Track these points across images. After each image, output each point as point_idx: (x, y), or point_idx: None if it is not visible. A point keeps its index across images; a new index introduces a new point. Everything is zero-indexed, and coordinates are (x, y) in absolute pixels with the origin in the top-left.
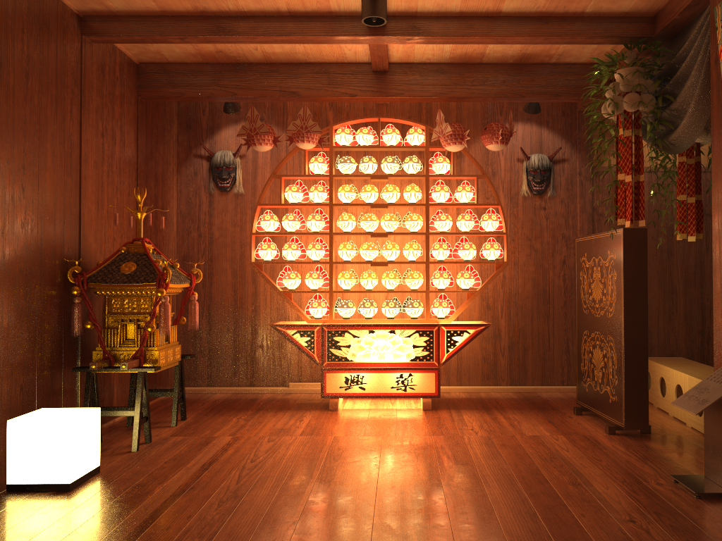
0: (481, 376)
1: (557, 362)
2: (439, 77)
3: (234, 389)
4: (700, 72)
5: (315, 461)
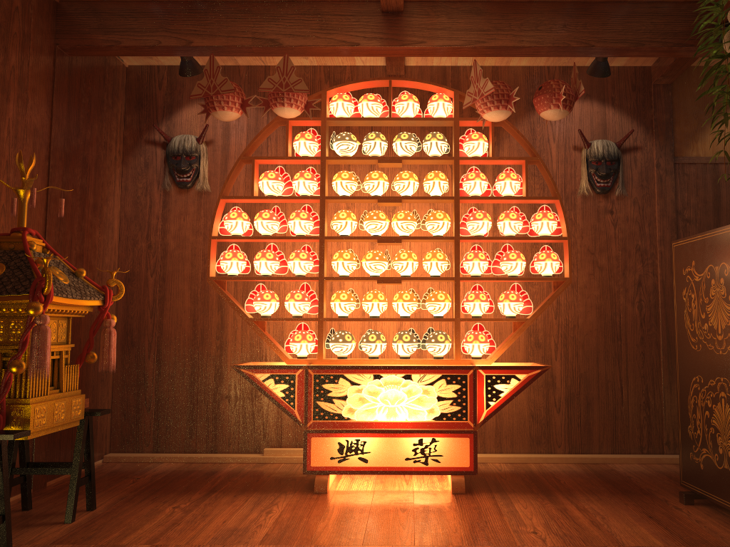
0: (529, 440)
1: (633, 421)
2: (474, 19)
3: (187, 456)
4: None
5: None
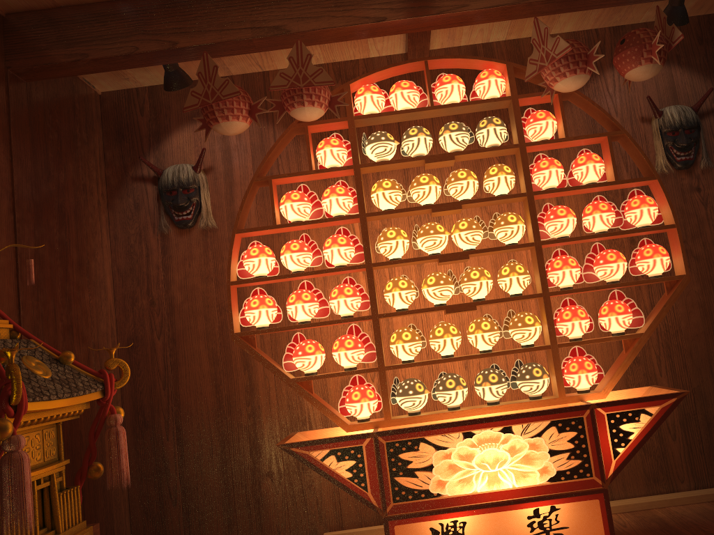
0: (644, 478)
1: None
2: None
3: None
4: None
5: None
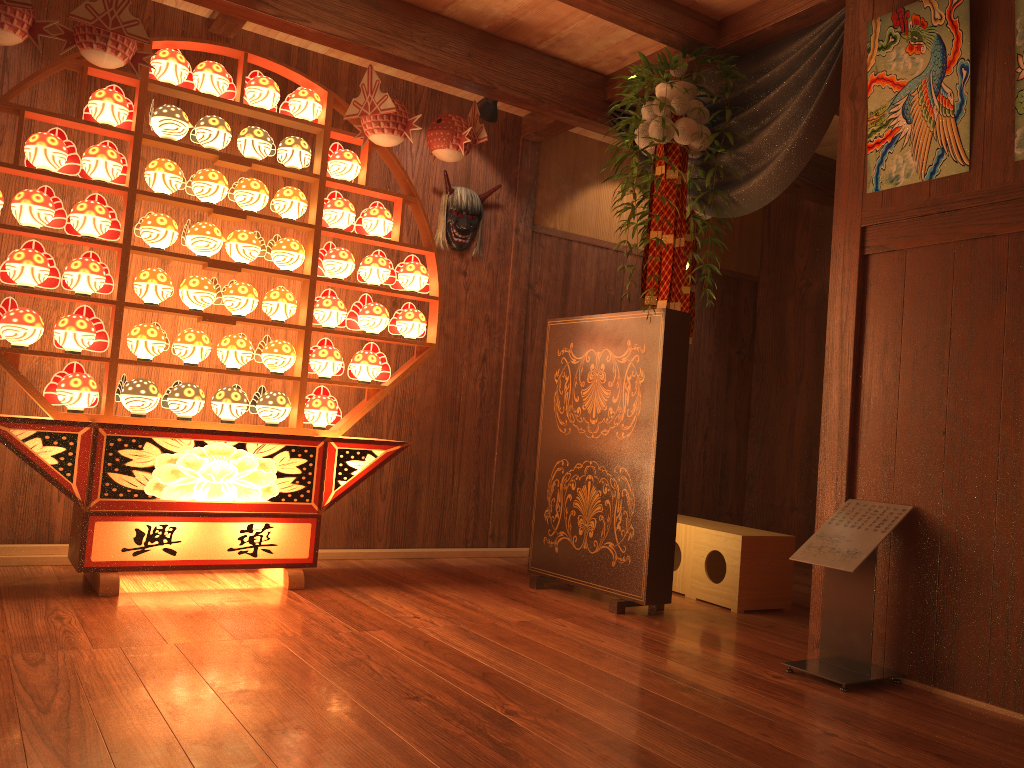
0: (347, 533)
1: (461, 511)
2: (372, 13)
3: None
4: (801, 109)
5: (200, 696)
